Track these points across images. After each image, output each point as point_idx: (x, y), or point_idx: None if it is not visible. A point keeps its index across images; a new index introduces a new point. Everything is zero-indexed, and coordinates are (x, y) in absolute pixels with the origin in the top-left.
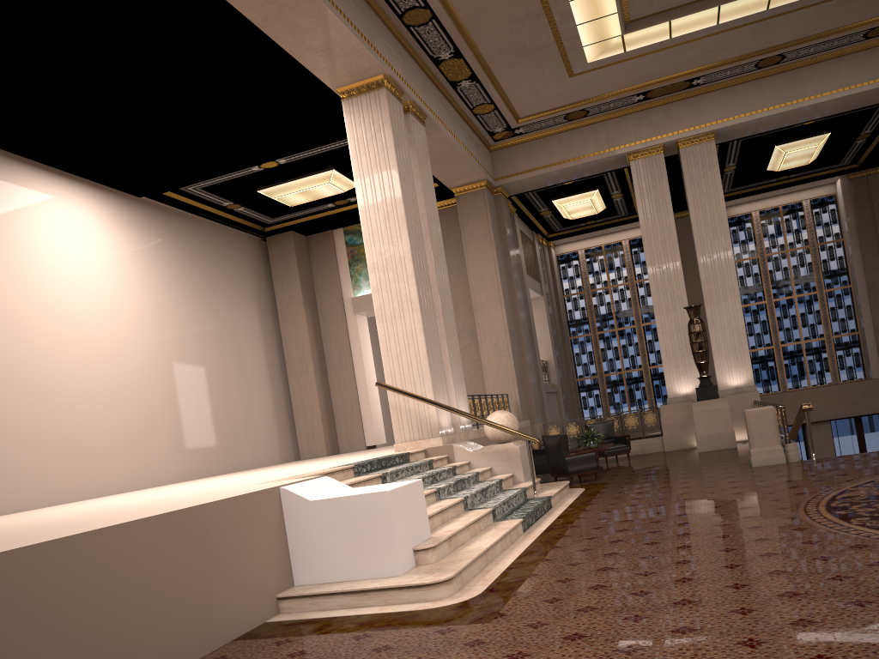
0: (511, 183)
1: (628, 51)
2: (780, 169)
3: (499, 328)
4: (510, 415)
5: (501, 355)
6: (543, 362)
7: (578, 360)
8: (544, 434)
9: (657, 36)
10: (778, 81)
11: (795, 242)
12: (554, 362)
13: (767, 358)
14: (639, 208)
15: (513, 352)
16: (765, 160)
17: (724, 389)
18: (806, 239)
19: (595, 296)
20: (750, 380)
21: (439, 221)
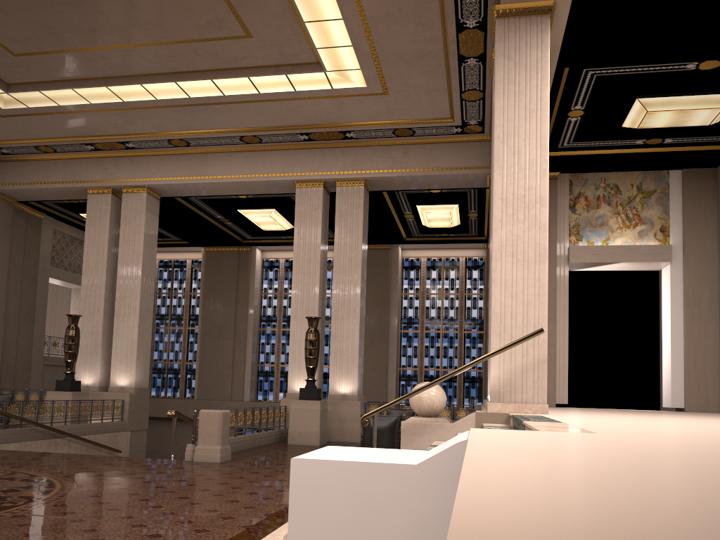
0: (2, 190)
1: (31, 107)
2: (264, 229)
3: None
4: None
5: None
6: None
7: None
8: None
9: (44, 101)
10: (192, 159)
11: None
12: None
13: (270, 373)
14: (87, 232)
15: None
16: (249, 219)
17: (113, 387)
18: None
19: (159, 298)
20: (132, 383)
21: None
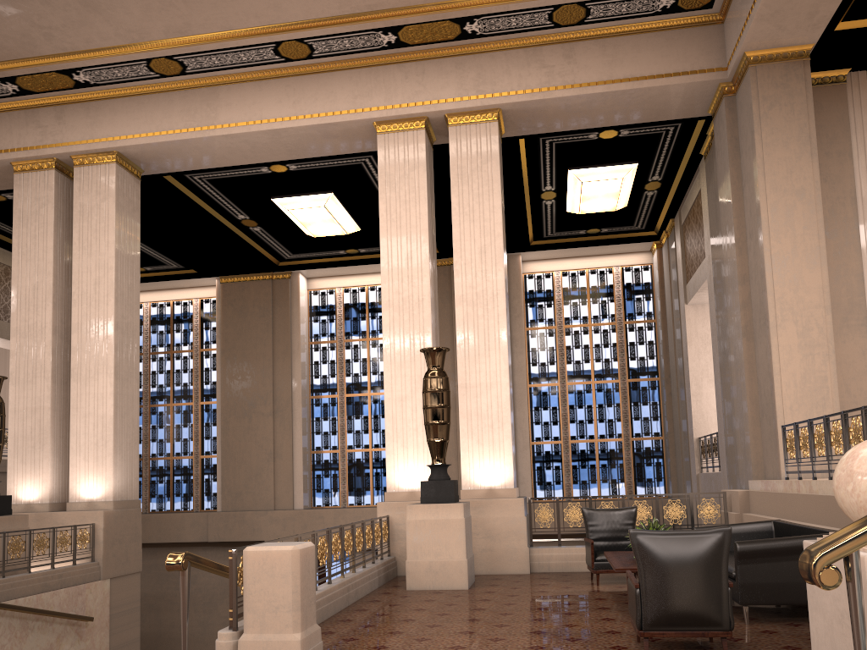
0: None
1: None
2: (314, 234)
3: None
4: None
5: None
6: None
7: None
8: None
9: None
10: (192, 98)
11: (377, 330)
12: None
13: (331, 463)
14: (15, 238)
15: None
16: (289, 219)
17: (76, 502)
18: None
19: (154, 360)
20: (109, 493)
21: None
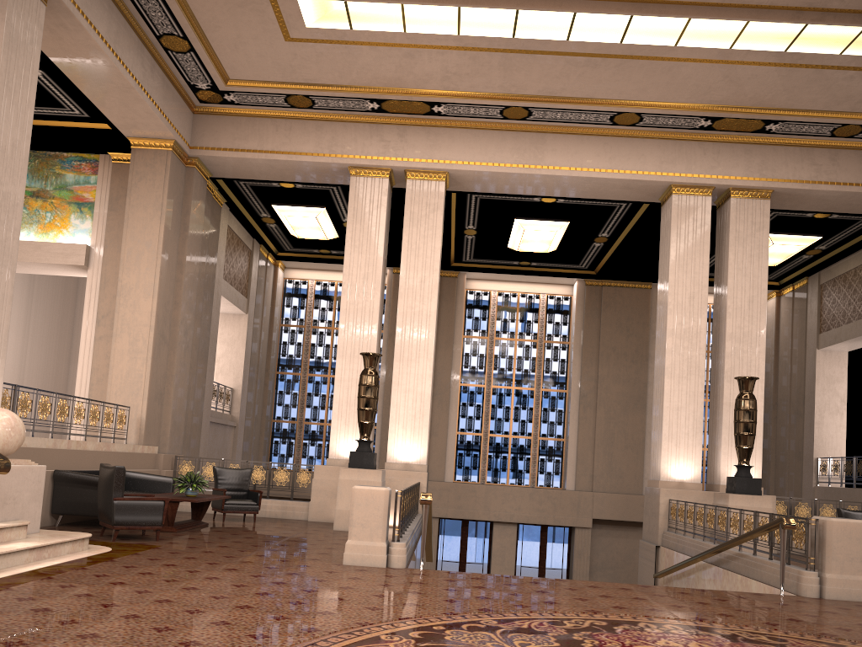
0: (210, 158)
1: (356, 30)
2: (520, 249)
3: (143, 323)
4: (10, 418)
5: (138, 357)
6: (229, 389)
7: (280, 399)
8: (174, 469)
9: (388, 22)
10: (522, 139)
11: (525, 333)
12: (241, 392)
13: (474, 444)
14: (349, 232)
15: (156, 357)
16: (506, 234)
17: (393, 463)
18: (536, 333)
19: (315, 334)
20: (423, 458)
21: (29, 134)
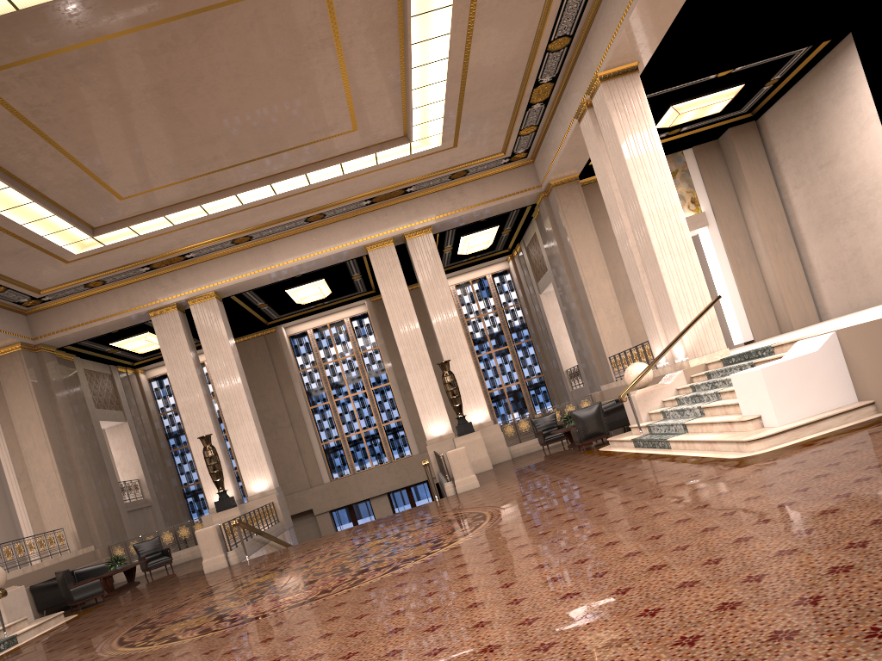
0: (50, 340)
1: (108, 244)
2: (304, 303)
3: (49, 470)
4: None
5: (55, 494)
6: (136, 480)
7: (181, 470)
8: (111, 555)
9: (126, 235)
10: (255, 252)
11: (344, 352)
12: (145, 479)
13: (337, 447)
14: (164, 355)
15: (68, 488)
16: (289, 297)
17: (253, 495)
18: (352, 349)
19: None
20: (271, 485)
21: None
